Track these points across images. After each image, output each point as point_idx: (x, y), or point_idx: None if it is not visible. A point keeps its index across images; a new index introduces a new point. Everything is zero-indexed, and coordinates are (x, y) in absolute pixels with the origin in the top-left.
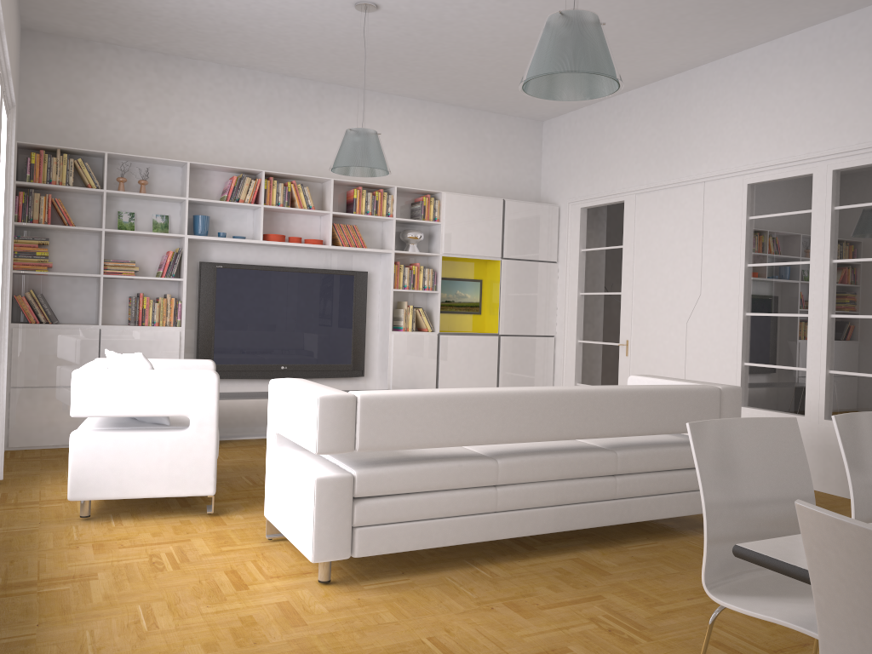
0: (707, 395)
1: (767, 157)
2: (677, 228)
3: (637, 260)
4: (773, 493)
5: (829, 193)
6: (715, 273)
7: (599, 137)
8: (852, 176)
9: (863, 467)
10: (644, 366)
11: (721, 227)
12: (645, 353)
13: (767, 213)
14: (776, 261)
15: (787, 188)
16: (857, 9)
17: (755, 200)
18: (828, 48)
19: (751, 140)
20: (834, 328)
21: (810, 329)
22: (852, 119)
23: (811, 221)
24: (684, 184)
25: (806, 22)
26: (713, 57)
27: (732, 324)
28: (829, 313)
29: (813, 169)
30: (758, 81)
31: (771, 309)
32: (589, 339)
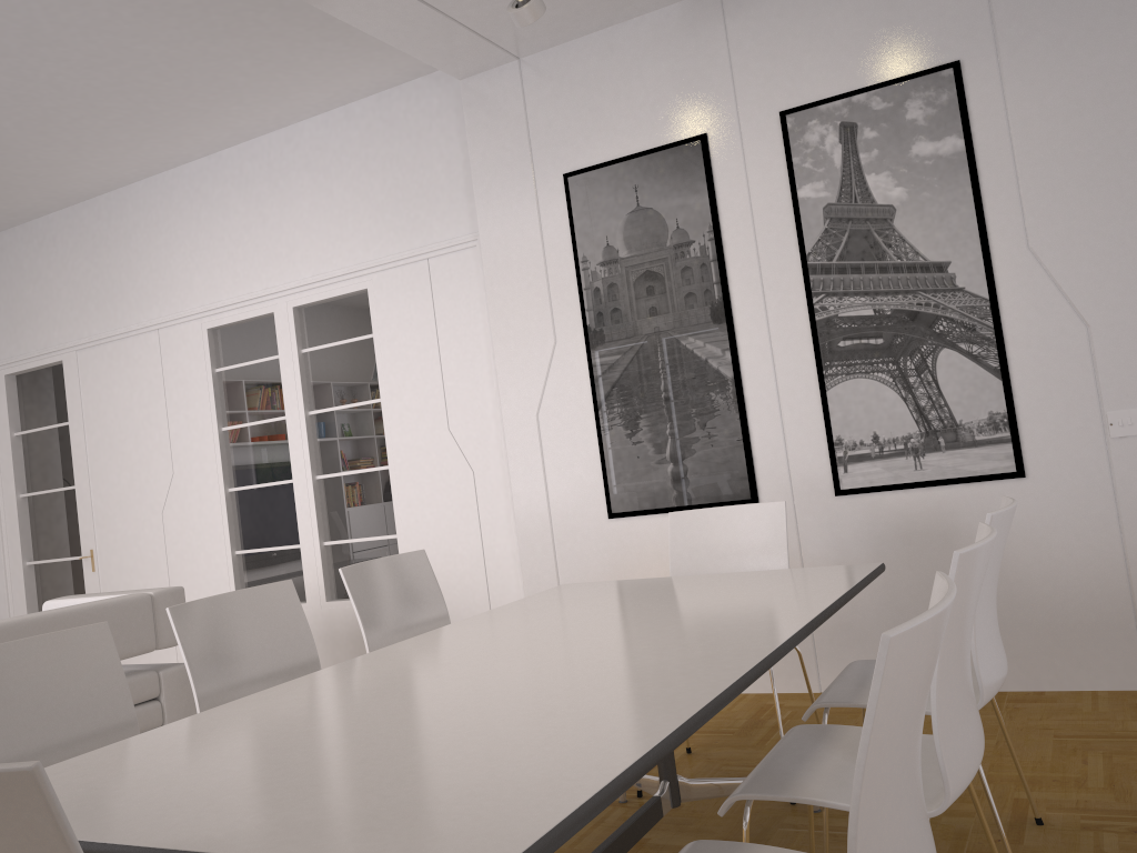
0: (132, 607)
1: (224, 294)
2: (134, 391)
3: (90, 438)
4: (73, 726)
5: (294, 334)
6: (187, 444)
7: (18, 276)
8: (314, 313)
9: (215, 661)
10: (118, 581)
11: (186, 385)
12: (117, 563)
13: (235, 362)
14: (252, 421)
15: (251, 331)
16: (290, 124)
17: (220, 348)
18: (268, 166)
19: (204, 275)
20: (322, 491)
21: (297, 496)
22: (304, 248)
23: (281, 369)
24: (134, 333)
25: (239, 135)
26: (145, 172)
27: (215, 505)
28: (315, 475)
29: (274, 307)
30: (202, 203)
31: (255, 479)
32: (49, 557)
